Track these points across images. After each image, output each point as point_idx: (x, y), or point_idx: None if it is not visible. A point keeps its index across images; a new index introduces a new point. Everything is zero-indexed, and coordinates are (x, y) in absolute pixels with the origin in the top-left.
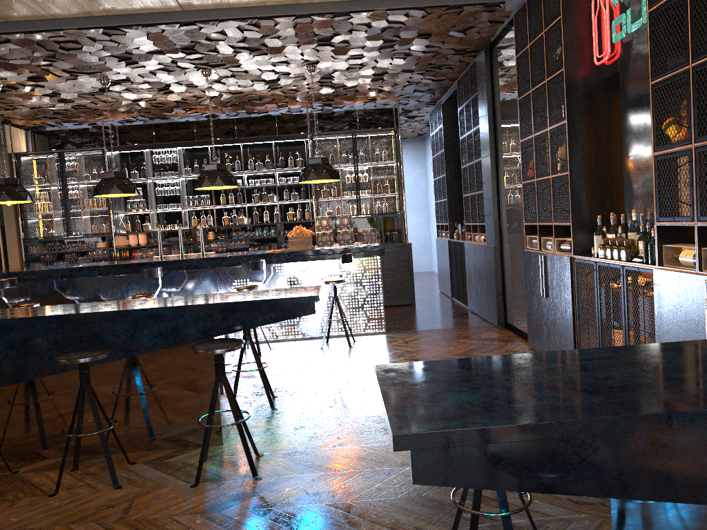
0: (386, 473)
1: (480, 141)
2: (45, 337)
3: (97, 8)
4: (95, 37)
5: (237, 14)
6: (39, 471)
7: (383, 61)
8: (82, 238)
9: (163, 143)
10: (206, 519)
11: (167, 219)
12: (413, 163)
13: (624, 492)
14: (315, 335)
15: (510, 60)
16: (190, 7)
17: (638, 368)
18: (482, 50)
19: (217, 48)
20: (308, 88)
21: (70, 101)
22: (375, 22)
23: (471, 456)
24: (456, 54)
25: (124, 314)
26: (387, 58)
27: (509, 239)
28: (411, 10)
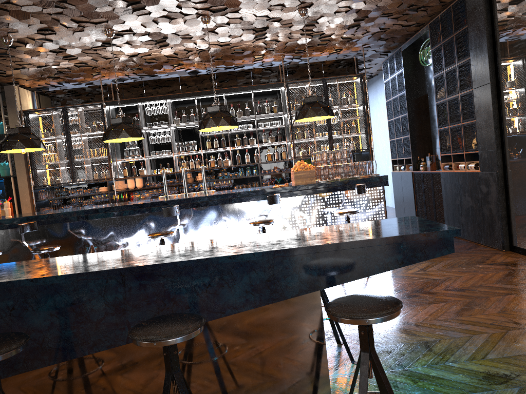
0: None
1: (470, 72)
2: (101, 298)
3: None
4: None
5: None
6: None
7: (372, 2)
8: (84, 184)
9: (155, 96)
10: None
11: (159, 164)
12: None
13: None
14: None
15: None
16: None
17: None
18: None
19: None
20: (289, 38)
21: (73, 58)
22: None
23: None
24: None
25: (205, 264)
26: None
27: (520, 164)
28: None
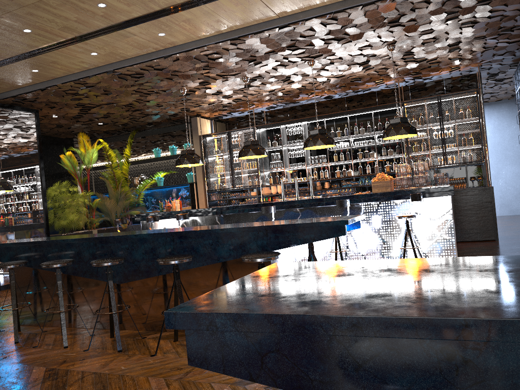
0: None
1: None
2: (163, 247)
3: (223, 26)
4: (227, 47)
5: (317, 12)
6: (156, 339)
7: (453, 31)
8: (243, 189)
9: (292, 120)
10: (231, 389)
11: (297, 174)
12: (508, 120)
13: None
14: None
15: None
16: (283, 13)
17: (519, 274)
18: None
19: (312, 42)
20: (396, 65)
21: (230, 97)
22: None
23: (239, 344)
24: None
25: (209, 232)
26: (455, 28)
27: None
28: None
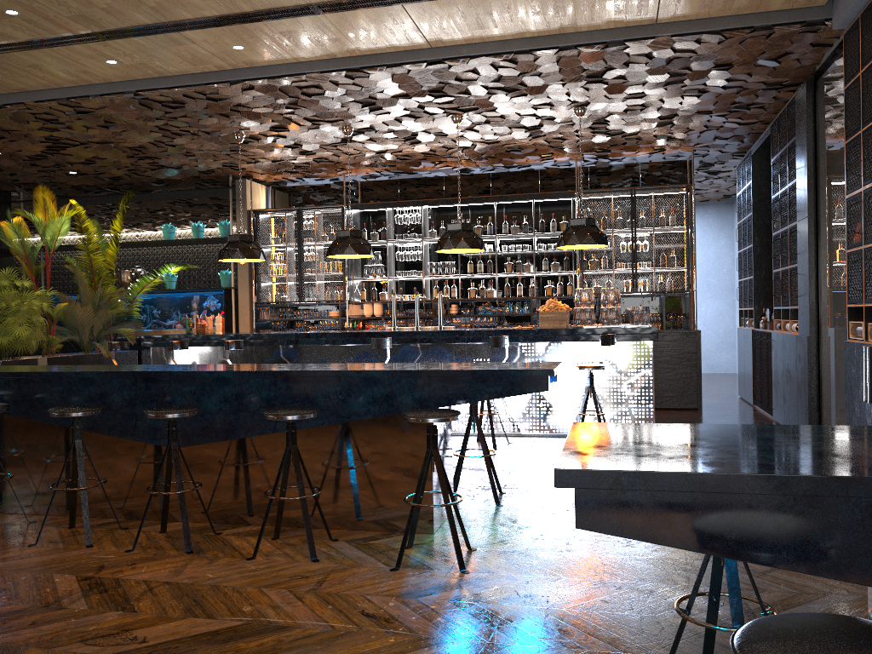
0: (617, 587)
1: (796, 199)
2: (257, 393)
3: (341, 49)
4: (338, 81)
5: (490, 48)
6: (241, 536)
7: (671, 100)
8: (314, 305)
9: (407, 201)
10: (400, 603)
11: (406, 288)
12: (715, 232)
13: (834, 571)
14: (564, 433)
15: (838, 93)
16: (439, 43)
17: None
18: (803, 82)
19: (468, 90)
20: (578, 136)
21: (311, 153)
22: (657, 52)
23: (643, 504)
24: (769, 89)
25: (338, 375)
26: (676, 96)
27: (829, 327)
28: (703, 34)
